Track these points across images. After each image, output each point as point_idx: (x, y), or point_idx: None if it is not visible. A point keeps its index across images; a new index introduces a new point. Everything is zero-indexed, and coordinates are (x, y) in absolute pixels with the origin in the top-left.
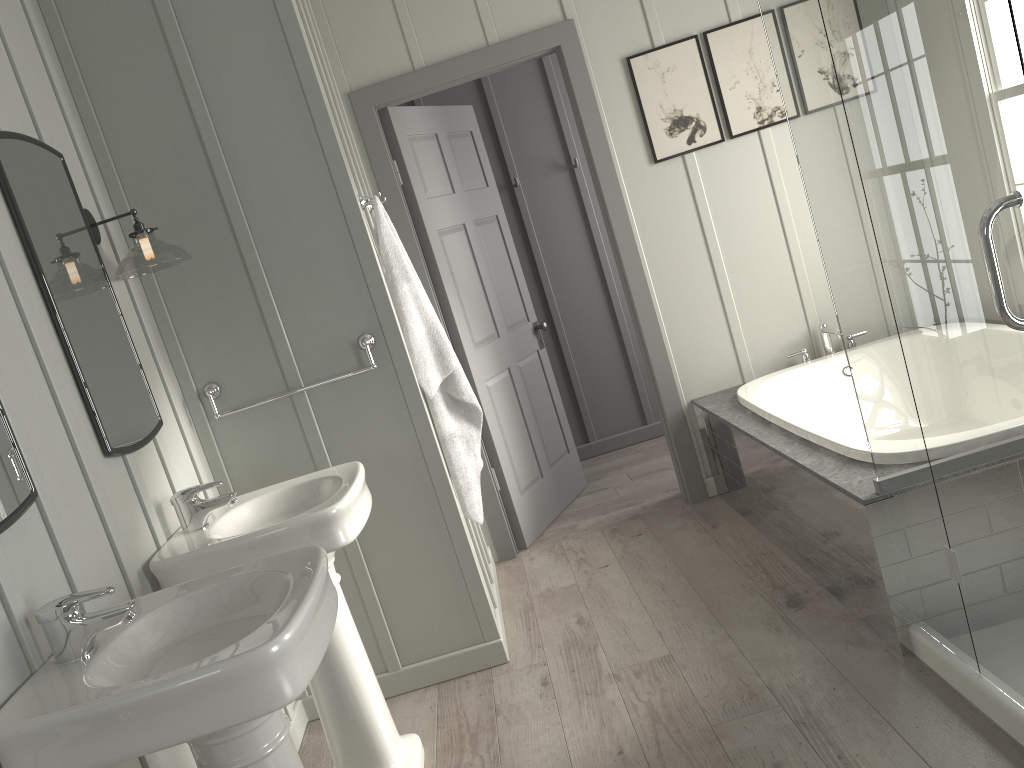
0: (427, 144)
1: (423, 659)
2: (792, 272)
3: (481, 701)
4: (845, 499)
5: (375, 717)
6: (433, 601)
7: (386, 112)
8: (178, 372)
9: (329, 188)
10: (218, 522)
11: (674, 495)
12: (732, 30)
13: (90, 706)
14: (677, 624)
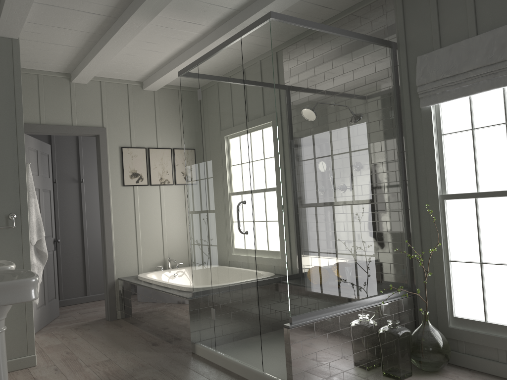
0: (33, 153)
1: None
2: (162, 237)
3: (26, 377)
4: (181, 299)
5: None
6: (9, 334)
7: None
8: None
9: (15, 153)
10: None
11: (102, 318)
12: (157, 150)
13: None
14: (111, 351)
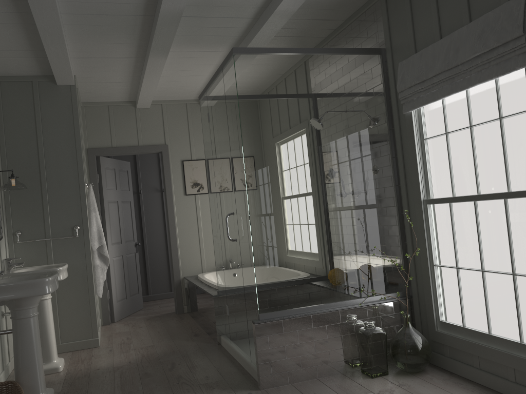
0: (111, 171)
1: (69, 341)
2: None
3: (87, 354)
4: (210, 297)
5: (52, 343)
6: (78, 320)
7: (99, 157)
8: (8, 224)
9: (76, 178)
10: (15, 271)
11: (173, 312)
12: None
13: None
14: (159, 339)
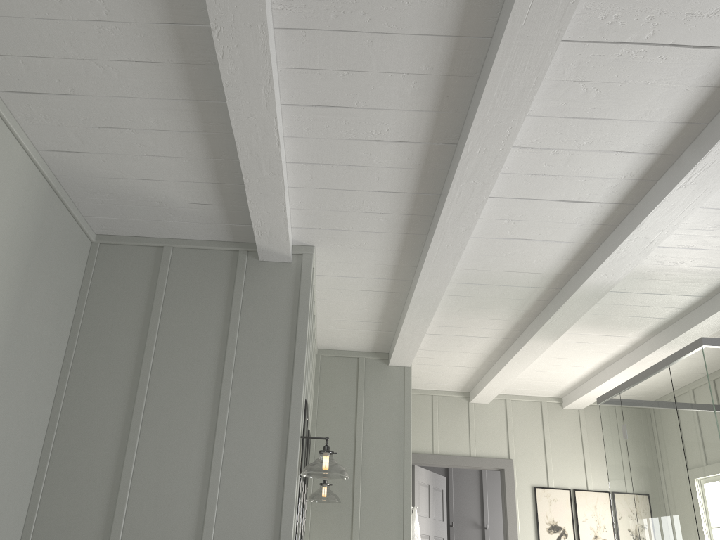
0: (424, 488)
1: None
2: None
3: None
4: None
5: None
6: None
7: (413, 466)
8: None
9: (401, 495)
10: None
11: None
12: (587, 493)
13: None
14: None
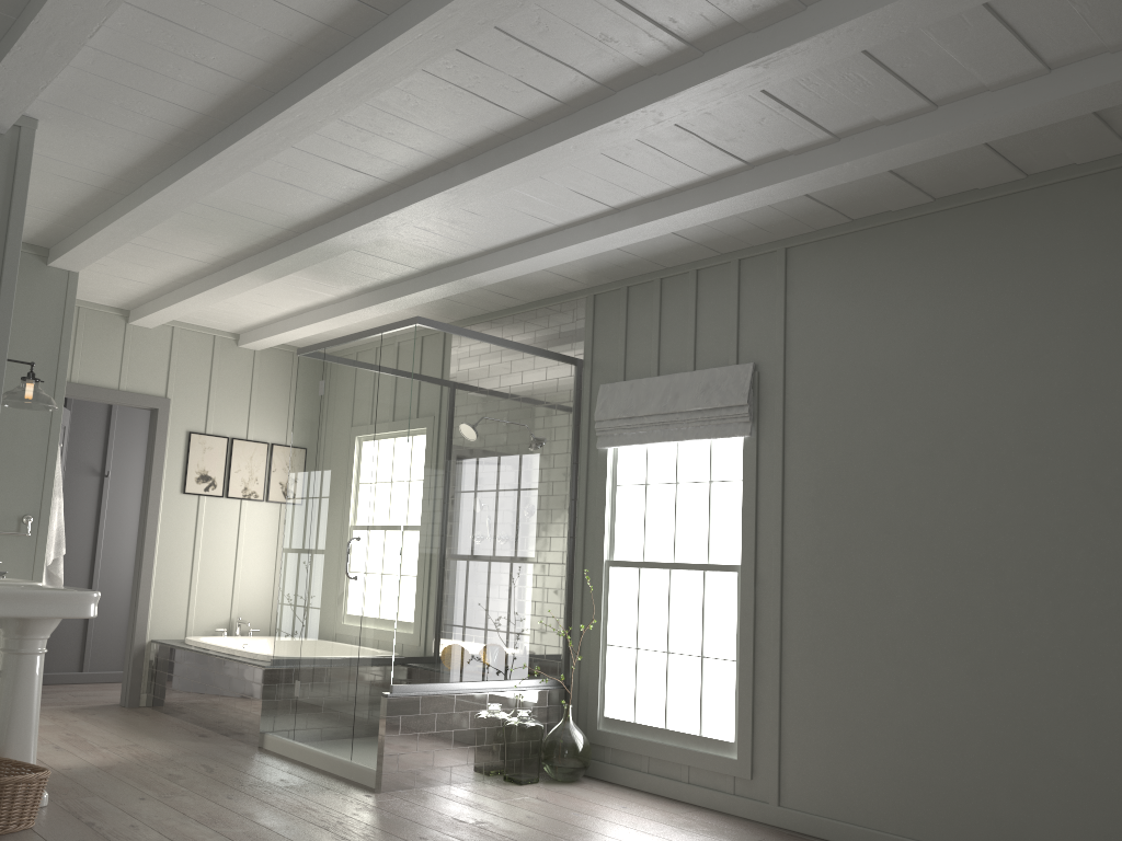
0: None
1: None
2: (233, 583)
3: None
4: (254, 669)
5: None
6: None
7: None
8: None
9: (46, 431)
10: None
11: (113, 704)
12: (246, 443)
13: (26, 590)
14: (136, 737)
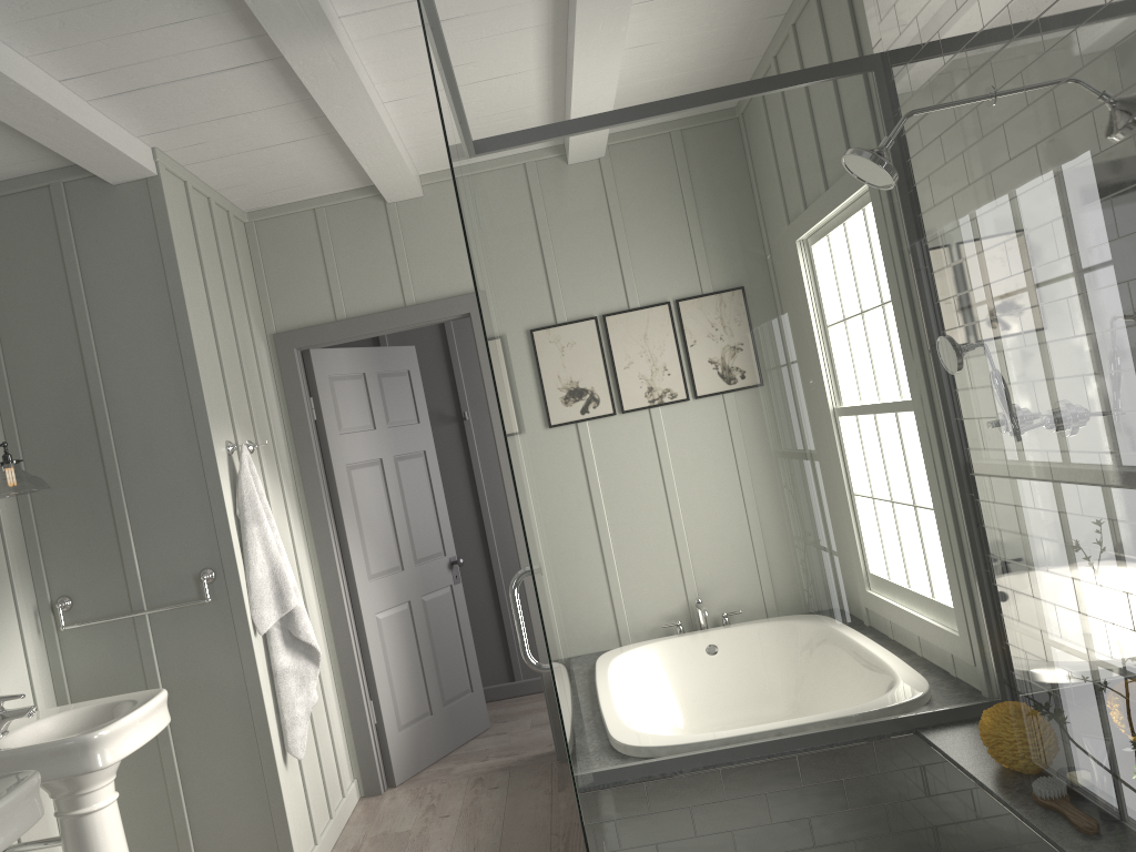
0: (351, 383)
1: None
2: None
3: None
4: None
5: None
6: (240, 830)
7: (308, 353)
8: (36, 583)
9: (192, 436)
10: (18, 731)
11: (553, 750)
12: None
13: None
14: None
